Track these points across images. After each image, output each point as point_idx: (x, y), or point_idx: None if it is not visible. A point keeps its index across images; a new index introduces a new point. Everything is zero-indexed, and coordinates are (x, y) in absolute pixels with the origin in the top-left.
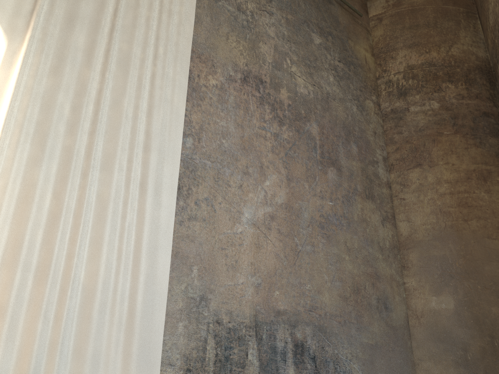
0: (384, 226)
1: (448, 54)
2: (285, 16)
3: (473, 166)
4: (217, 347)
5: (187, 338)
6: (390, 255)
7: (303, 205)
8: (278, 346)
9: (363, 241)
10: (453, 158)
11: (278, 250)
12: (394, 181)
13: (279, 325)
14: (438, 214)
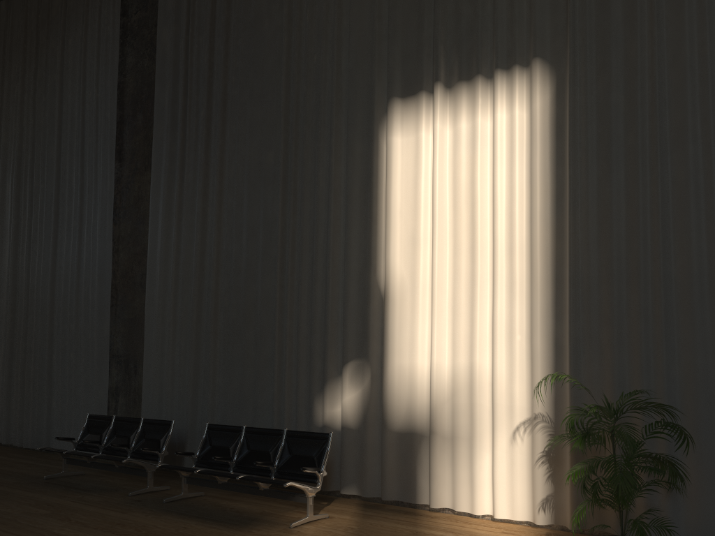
0: None
1: None
2: None
3: None
4: None
5: None
6: None
7: None
8: None
9: None
10: None
11: None
12: None
13: None
14: None
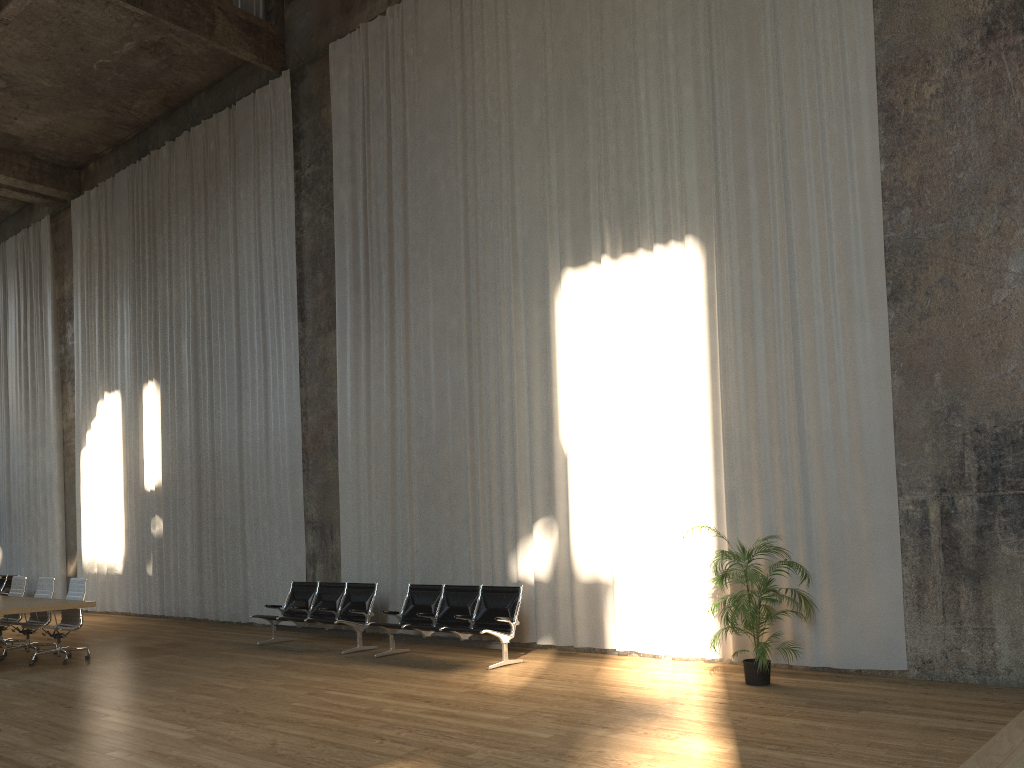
0: None
1: None
2: None
3: None
4: (979, 459)
5: (936, 457)
6: None
7: None
8: None
9: None
10: None
11: None
12: None
13: None
14: None
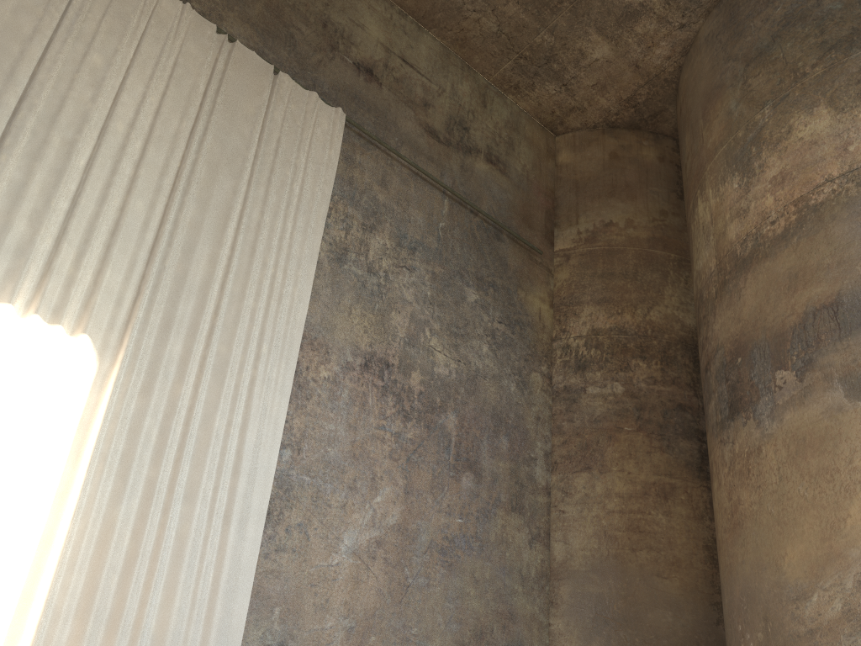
0: (532, 548)
1: (645, 319)
2: (431, 270)
3: (654, 477)
4: None
5: None
6: (535, 587)
7: (422, 525)
8: None
9: (499, 569)
10: (631, 465)
11: (381, 584)
12: (555, 486)
13: None
14: (602, 537)
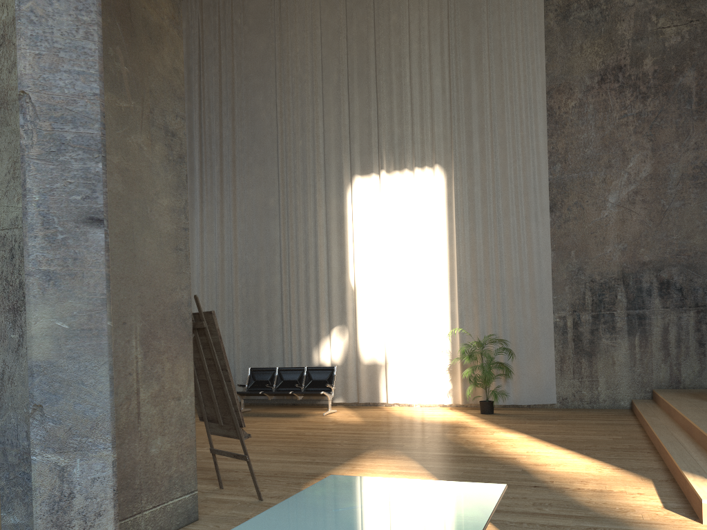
0: None
1: None
2: None
3: None
4: (592, 296)
5: (571, 294)
6: None
7: (672, 166)
8: (644, 286)
9: None
10: None
11: (642, 217)
12: None
13: (644, 272)
14: None
